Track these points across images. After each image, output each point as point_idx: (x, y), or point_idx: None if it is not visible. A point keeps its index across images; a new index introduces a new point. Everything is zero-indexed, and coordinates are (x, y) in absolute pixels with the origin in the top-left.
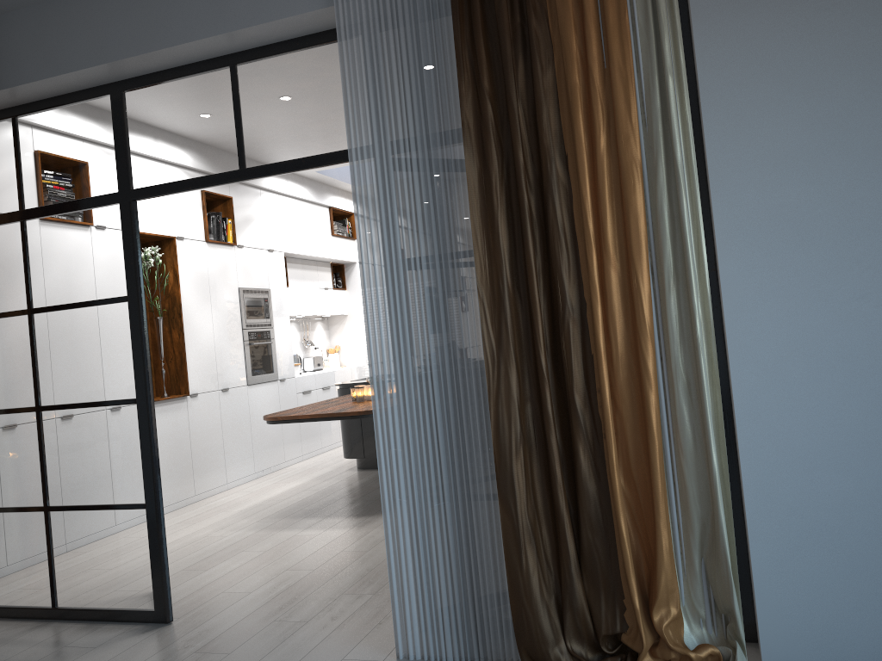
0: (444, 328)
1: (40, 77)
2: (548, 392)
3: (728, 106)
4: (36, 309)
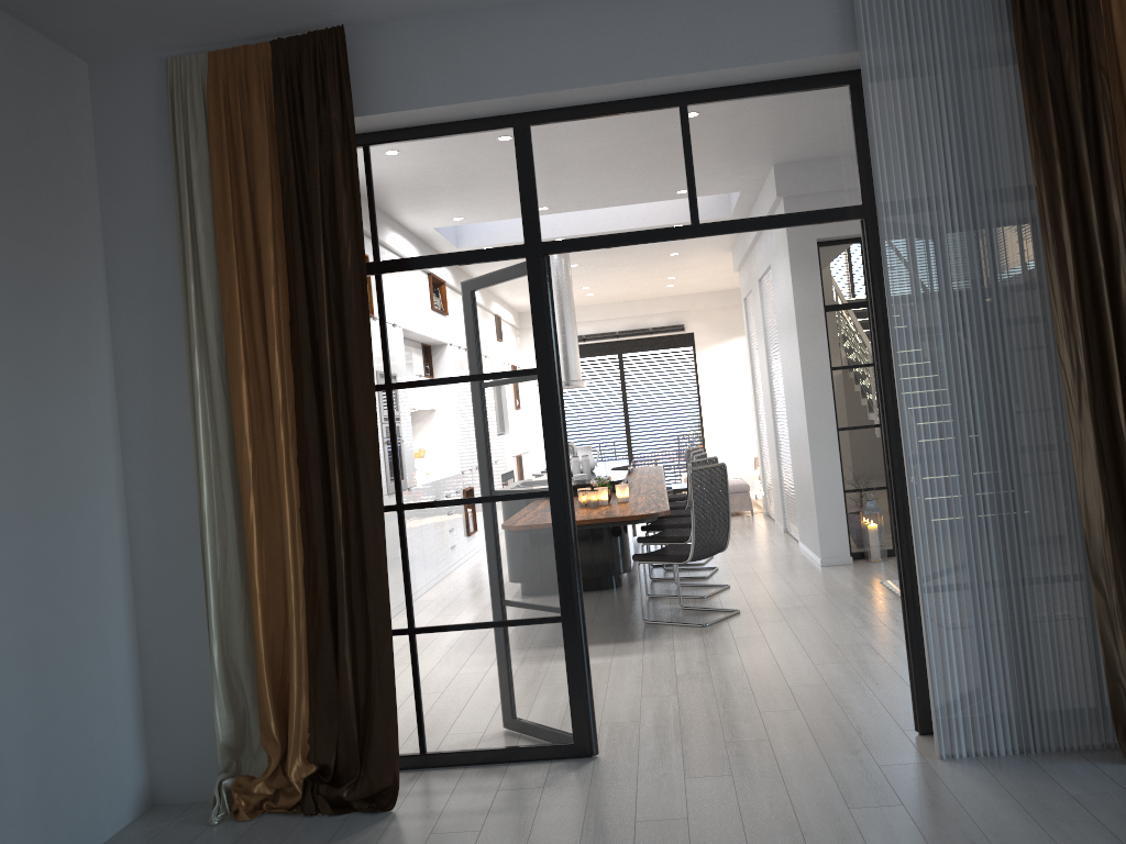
0: (993, 402)
1: (448, 101)
2: None
3: None
4: (399, 384)
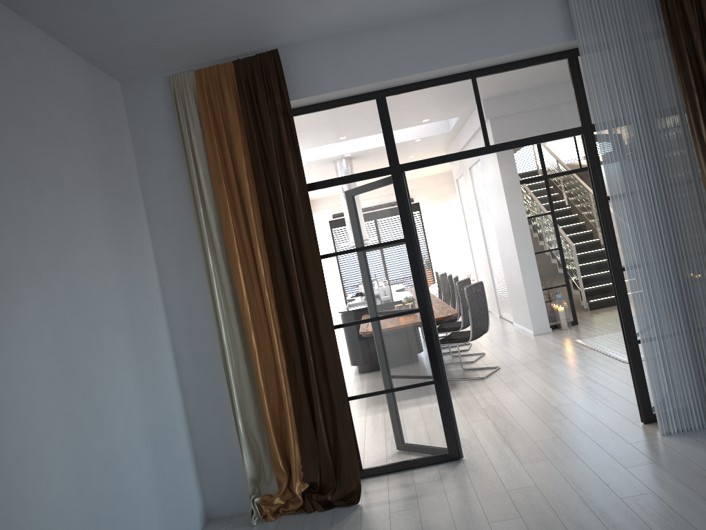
0: (671, 232)
1: (341, 87)
2: None
3: None
4: (324, 255)
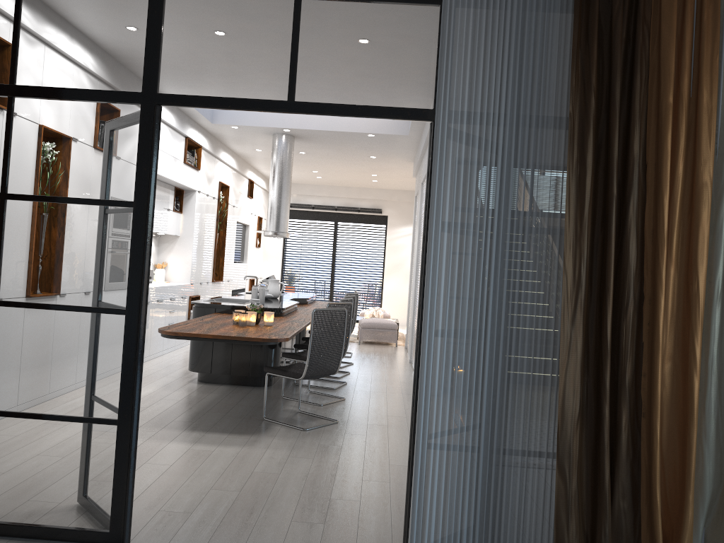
0: (505, 296)
1: None
2: (609, 371)
3: None
4: (12, 195)
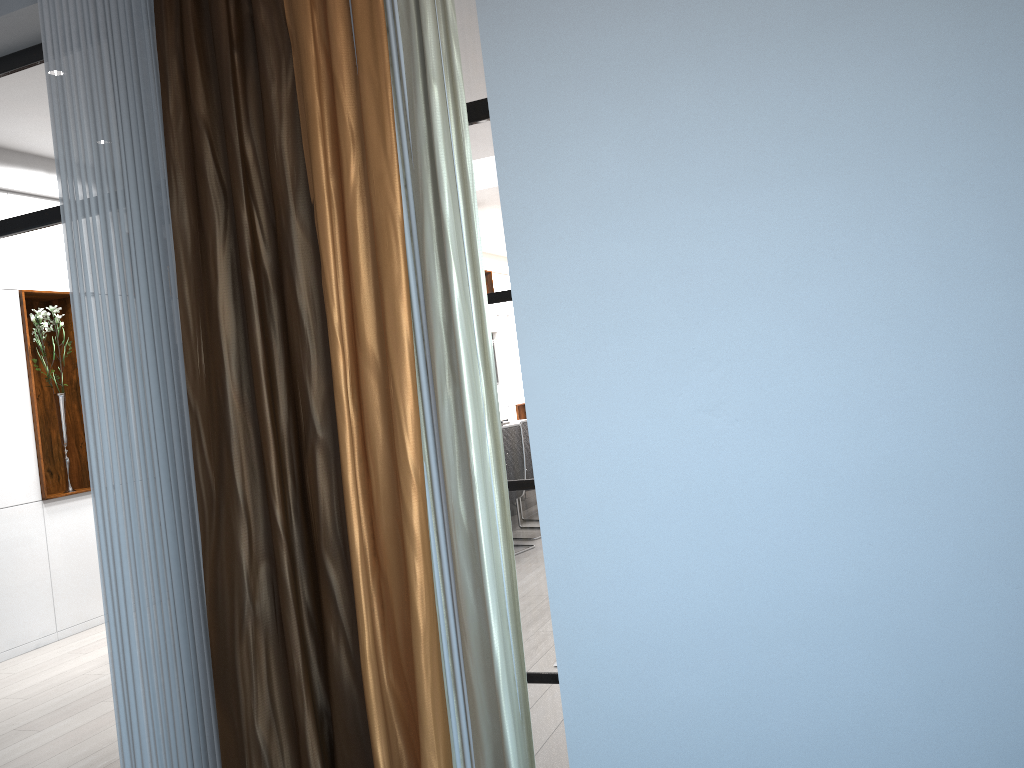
0: (178, 449)
1: None
2: (282, 548)
3: (526, 124)
4: None
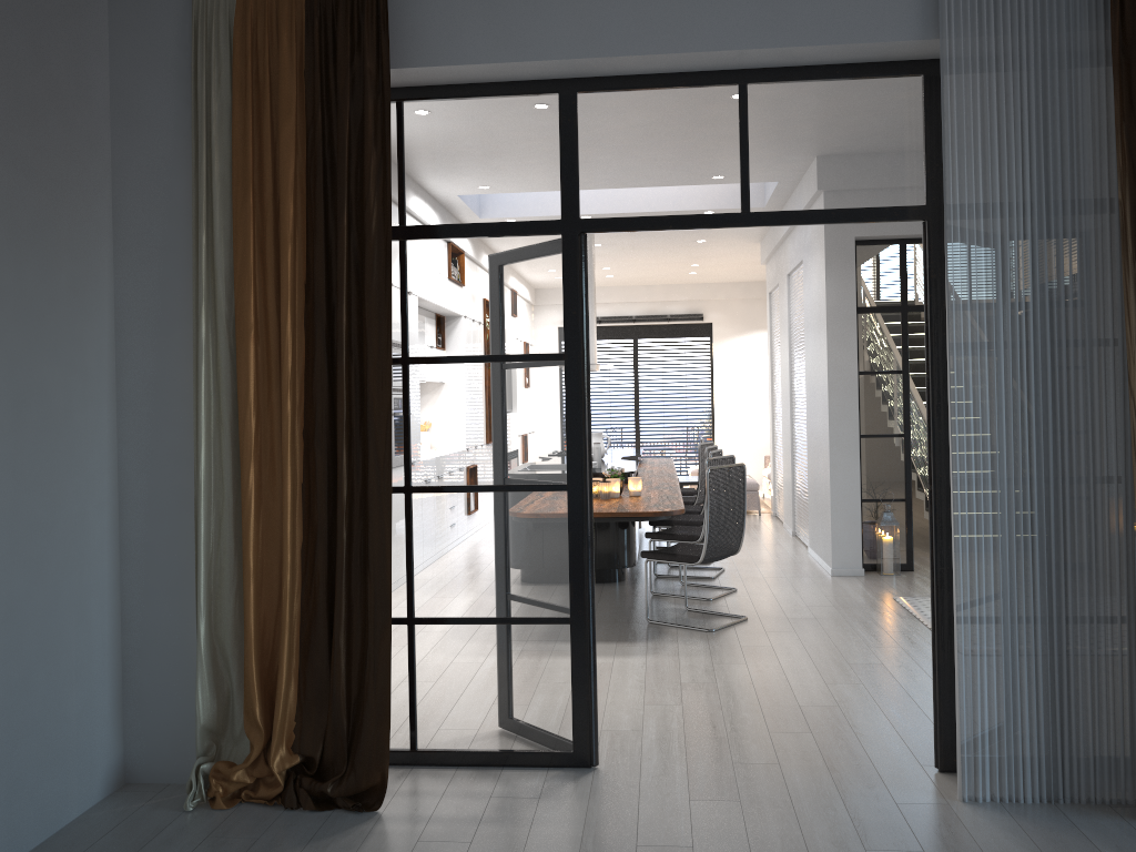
0: (1051, 428)
1: (492, 59)
2: None
3: None
4: (416, 359)
